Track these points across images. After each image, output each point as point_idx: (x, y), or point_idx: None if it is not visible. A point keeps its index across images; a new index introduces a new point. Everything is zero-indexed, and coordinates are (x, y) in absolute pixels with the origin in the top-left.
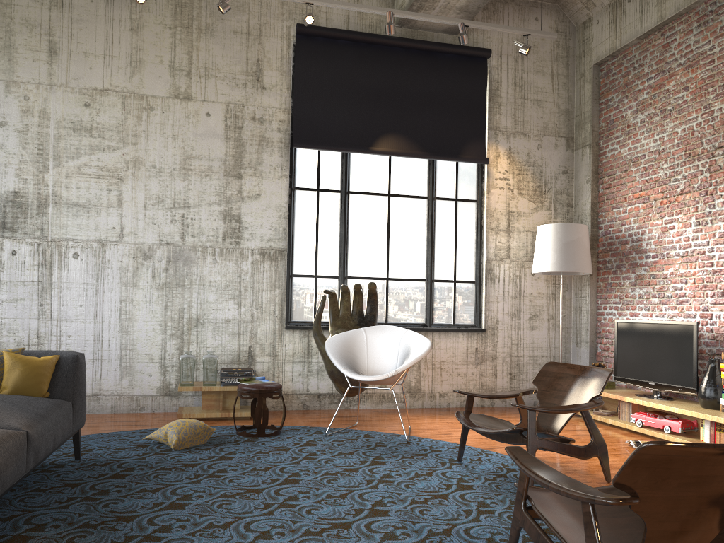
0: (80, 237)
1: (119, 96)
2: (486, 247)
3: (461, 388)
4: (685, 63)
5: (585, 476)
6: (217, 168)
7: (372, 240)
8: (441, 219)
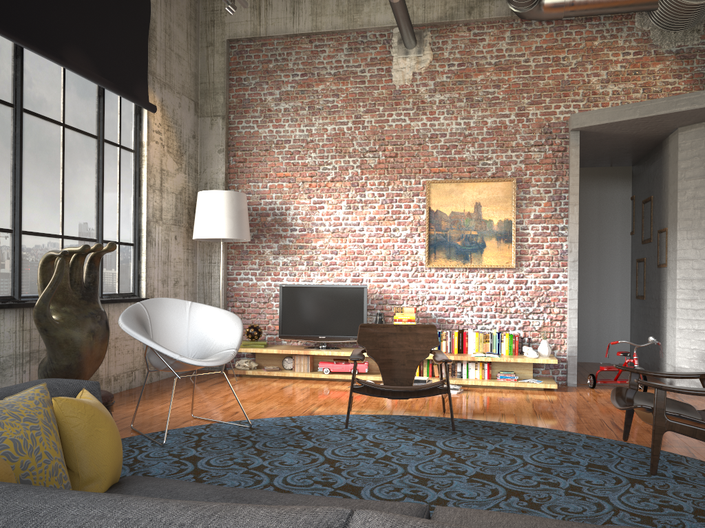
0: None
1: None
2: (147, 205)
3: (130, 367)
4: (336, 75)
5: (424, 413)
6: None
7: (47, 183)
8: (108, 167)
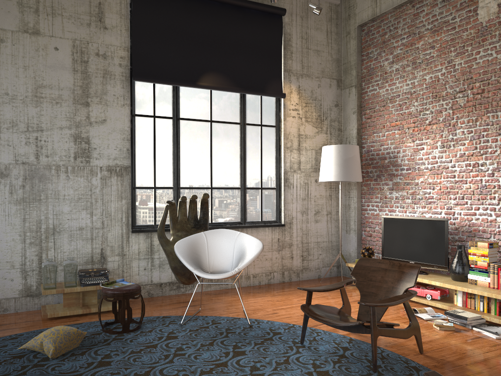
0: None
1: None
2: (283, 161)
3: (268, 269)
4: (432, 29)
5: (401, 349)
6: (66, 97)
7: (198, 157)
8: (250, 140)
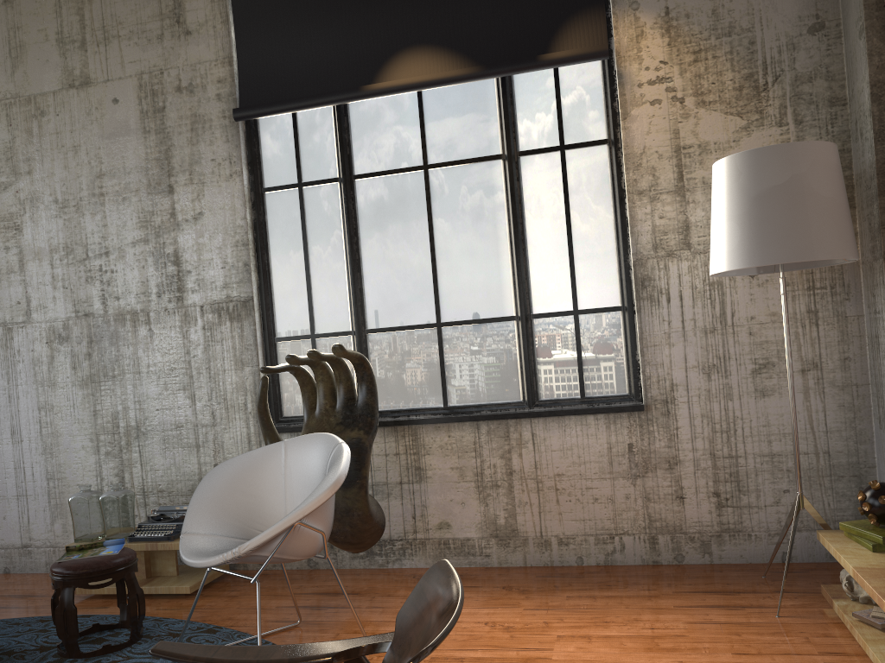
0: None
1: (2, 106)
2: (630, 233)
3: (604, 527)
4: None
5: None
6: (137, 184)
7: (403, 258)
8: (534, 193)
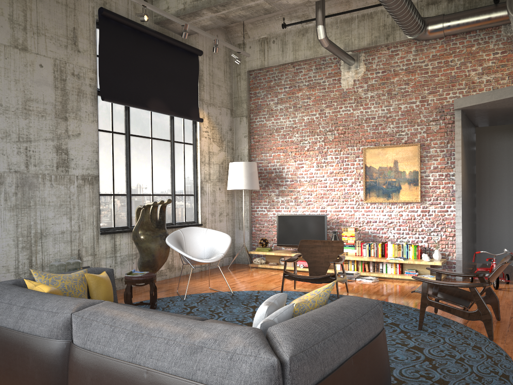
0: None
1: None
2: (200, 173)
3: None
4: (308, 85)
5: (335, 292)
6: (50, 111)
7: (143, 169)
8: (177, 155)
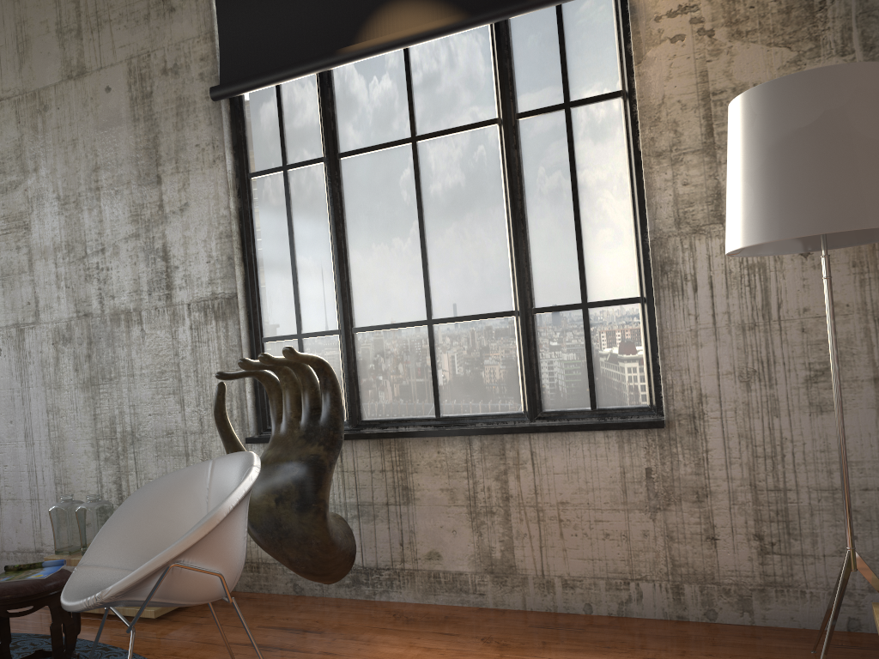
0: (0, 324)
1: (12, 104)
2: (647, 205)
3: (616, 570)
4: None
5: None
6: (128, 175)
7: (391, 245)
8: (535, 163)
